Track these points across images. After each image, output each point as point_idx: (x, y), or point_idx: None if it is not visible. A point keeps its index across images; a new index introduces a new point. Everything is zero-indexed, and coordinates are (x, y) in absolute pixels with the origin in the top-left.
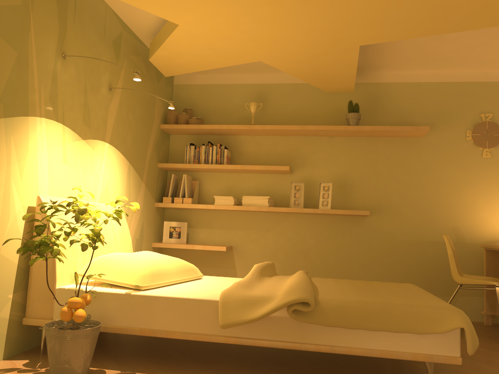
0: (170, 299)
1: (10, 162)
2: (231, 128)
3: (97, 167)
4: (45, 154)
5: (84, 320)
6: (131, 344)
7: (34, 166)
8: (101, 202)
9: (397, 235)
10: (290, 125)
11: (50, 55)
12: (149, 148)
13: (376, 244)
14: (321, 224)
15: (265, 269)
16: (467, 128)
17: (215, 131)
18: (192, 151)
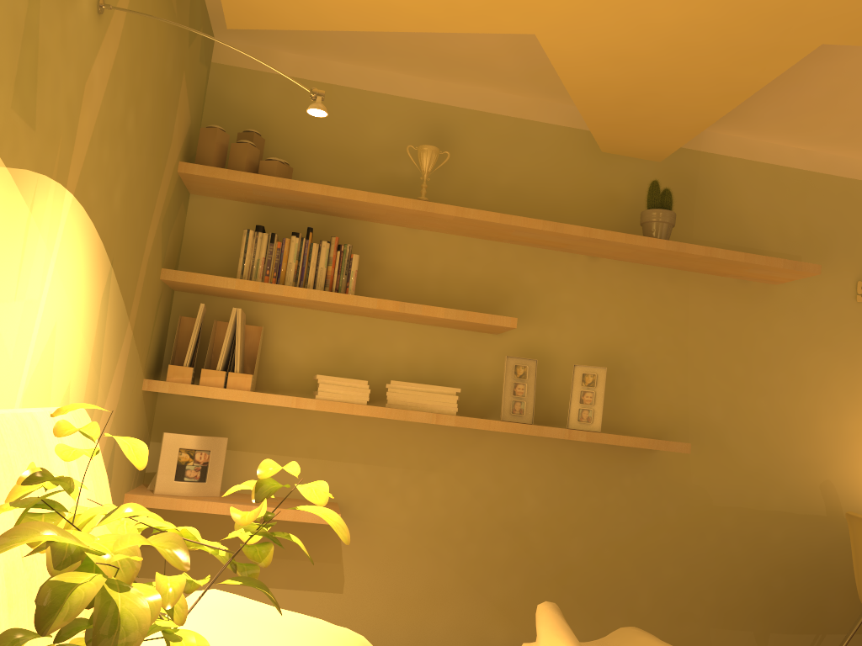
0: None
1: None
2: (379, 203)
3: (34, 276)
4: None
5: None
6: None
7: None
8: (30, 401)
9: (716, 496)
10: (526, 218)
11: None
12: (153, 225)
13: (673, 514)
14: (557, 460)
15: None
16: (858, 277)
17: (328, 203)
18: (263, 247)
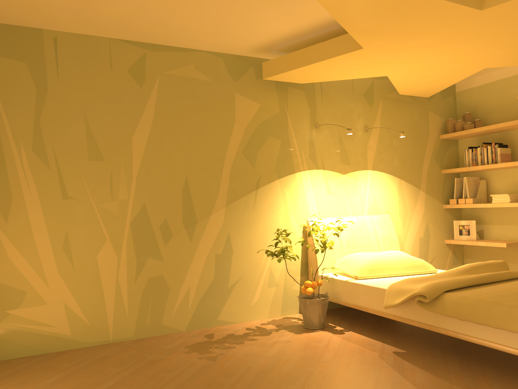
0: (365, 286)
1: (286, 202)
2: (499, 127)
3: (361, 190)
4: (311, 192)
5: (324, 295)
6: (377, 316)
7: (304, 201)
8: (370, 214)
9: None
10: None
11: (306, 130)
12: (426, 160)
13: None
14: None
15: (481, 268)
16: None
17: (489, 131)
18: (470, 154)
